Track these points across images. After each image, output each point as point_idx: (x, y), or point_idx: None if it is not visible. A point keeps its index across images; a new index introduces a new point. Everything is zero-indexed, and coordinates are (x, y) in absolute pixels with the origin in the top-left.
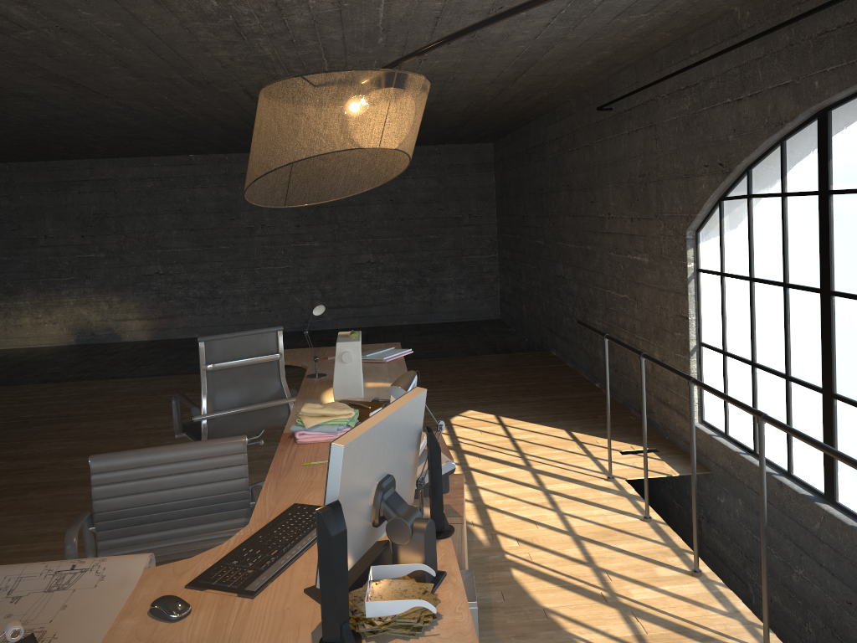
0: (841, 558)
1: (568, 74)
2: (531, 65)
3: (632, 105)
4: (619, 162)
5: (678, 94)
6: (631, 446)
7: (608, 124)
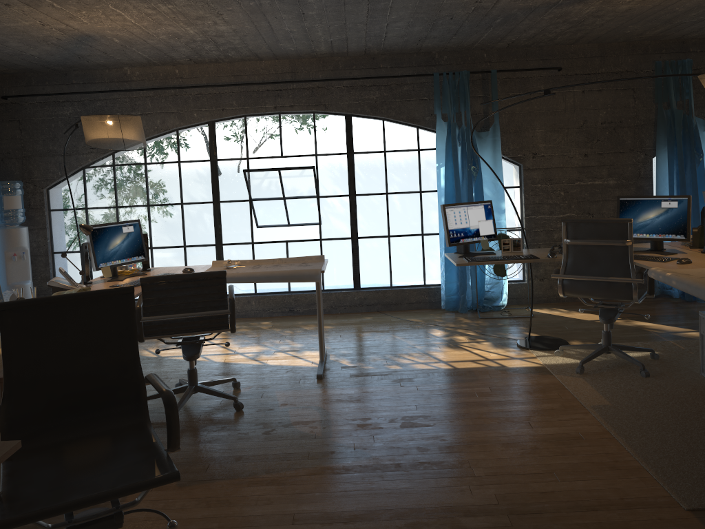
0: None
1: None
2: None
3: None
4: None
5: None
6: None
7: None
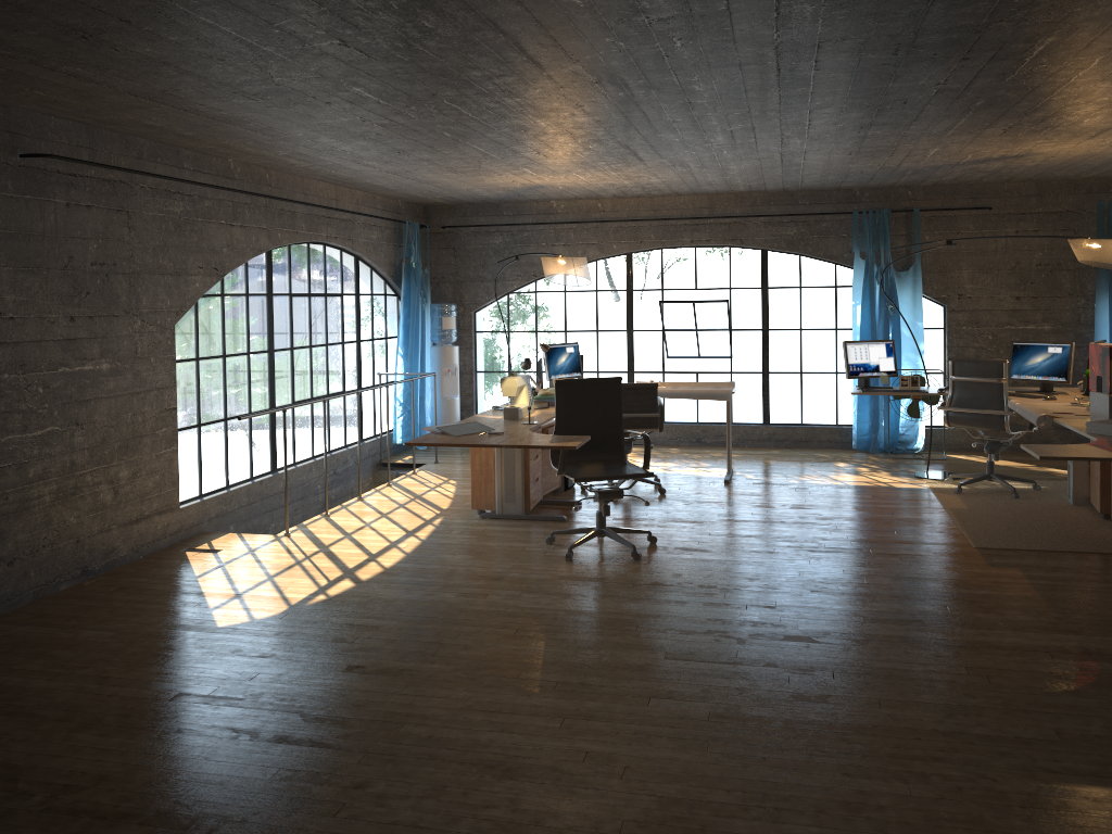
0: (292, 489)
1: (110, 110)
2: (212, 119)
3: (78, 171)
4: (39, 237)
5: (167, 194)
6: (193, 555)
7: (5, 173)
